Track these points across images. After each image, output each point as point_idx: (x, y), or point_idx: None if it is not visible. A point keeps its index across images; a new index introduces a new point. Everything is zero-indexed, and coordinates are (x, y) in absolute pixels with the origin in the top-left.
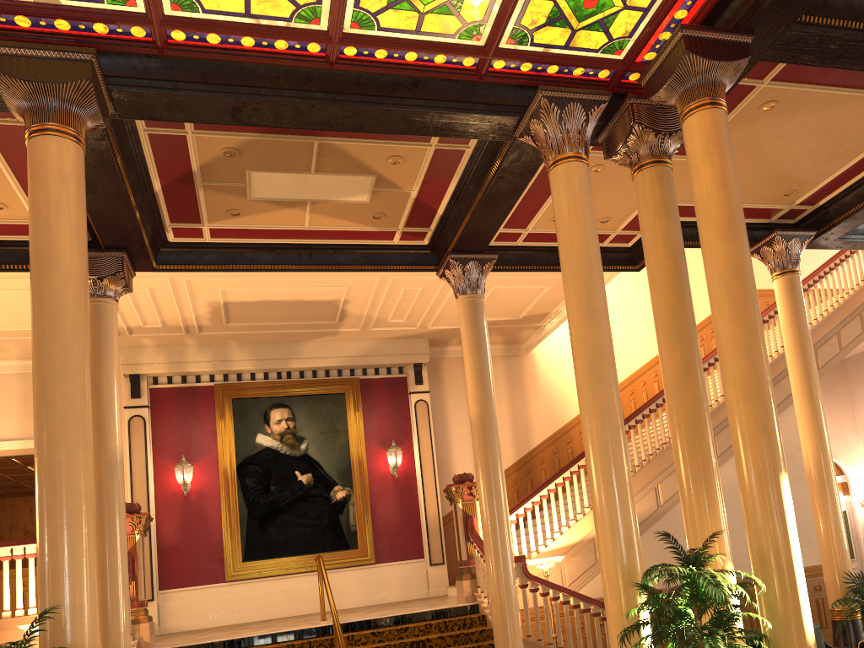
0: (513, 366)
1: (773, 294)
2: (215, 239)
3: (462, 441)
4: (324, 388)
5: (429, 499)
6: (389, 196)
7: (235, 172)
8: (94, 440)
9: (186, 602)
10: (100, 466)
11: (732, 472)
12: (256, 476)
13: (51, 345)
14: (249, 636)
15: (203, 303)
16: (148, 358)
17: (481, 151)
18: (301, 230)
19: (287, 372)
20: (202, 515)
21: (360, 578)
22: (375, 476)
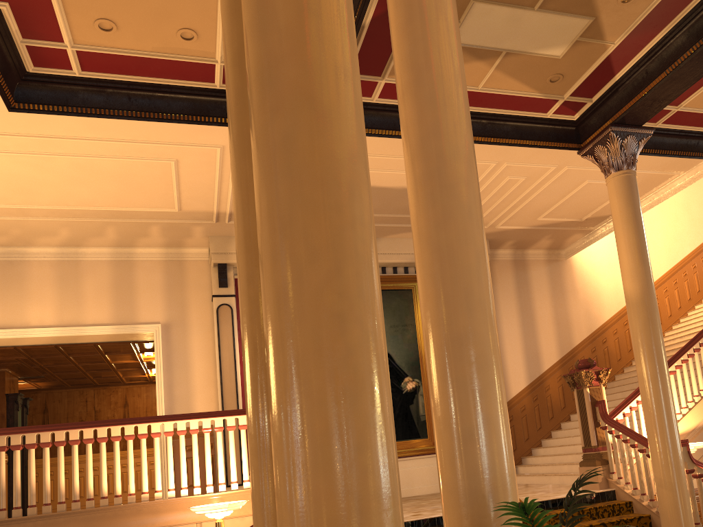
0: (554, 270)
1: None
2: (382, 99)
3: (513, 339)
4: (393, 284)
5: None
6: (585, 50)
7: (458, 2)
8: None
9: None
10: None
11: None
12: None
13: (445, 112)
14: (405, 521)
15: None
16: None
17: None
18: (470, 93)
19: None
20: None
21: (430, 466)
22: None
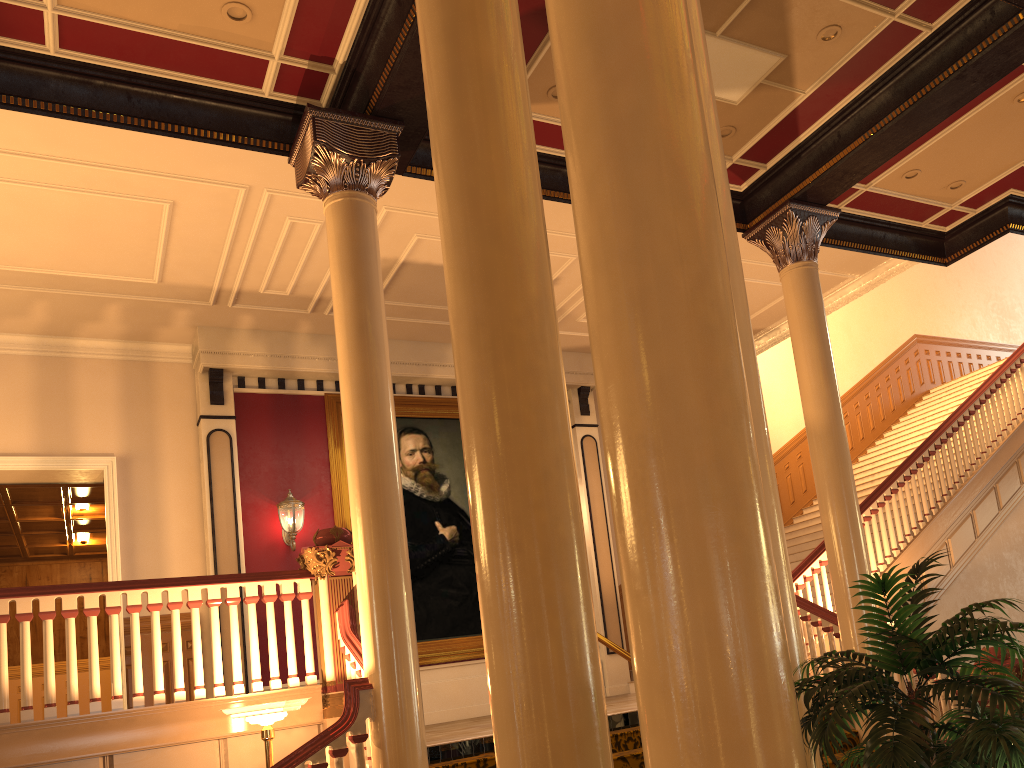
0: None
1: (942, 343)
2: None
3: None
4: None
5: (602, 565)
6: (768, 98)
7: None
8: (366, 409)
9: None
10: (377, 449)
11: (1015, 529)
12: None
13: None
14: None
15: None
16: (240, 346)
17: (942, 37)
18: None
19: (419, 386)
20: None
21: None
22: None
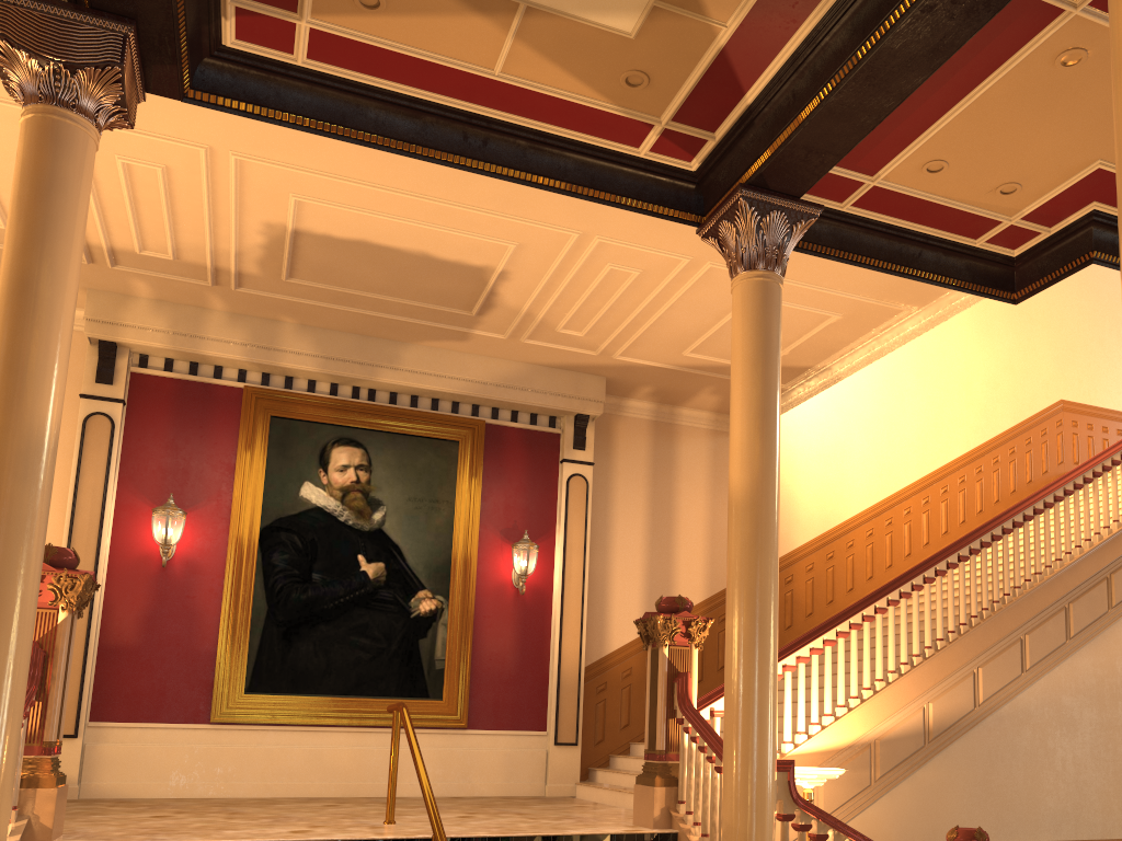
0: (722, 450)
1: (1099, 415)
2: (315, 63)
3: (630, 553)
4: (426, 427)
5: (568, 635)
6: (676, 31)
7: None
8: (0, 394)
9: (134, 748)
10: (4, 449)
11: (1088, 667)
12: (292, 552)
13: None
14: None
15: (257, 224)
16: (137, 317)
17: None
18: (483, 82)
19: (369, 390)
20: (187, 602)
21: (438, 749)
22: (488, 585)
